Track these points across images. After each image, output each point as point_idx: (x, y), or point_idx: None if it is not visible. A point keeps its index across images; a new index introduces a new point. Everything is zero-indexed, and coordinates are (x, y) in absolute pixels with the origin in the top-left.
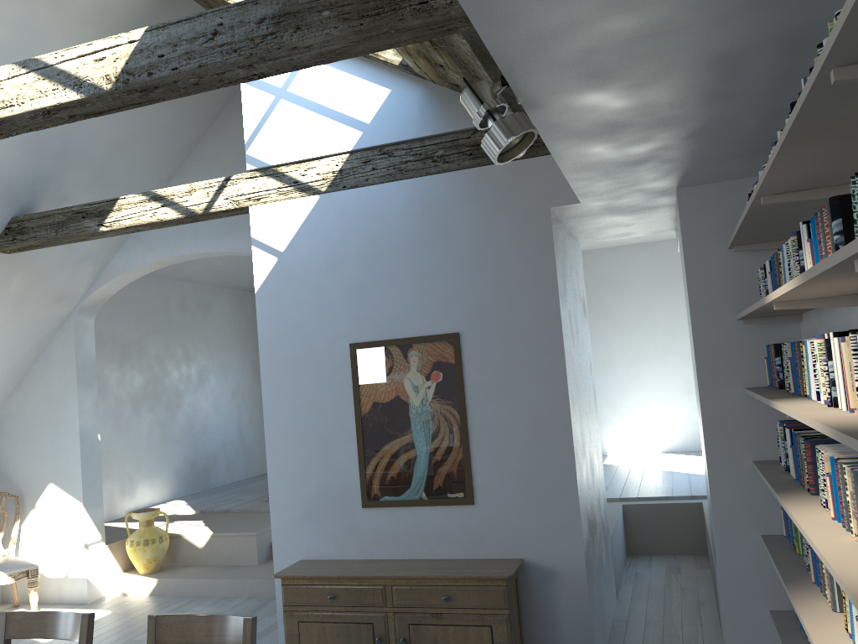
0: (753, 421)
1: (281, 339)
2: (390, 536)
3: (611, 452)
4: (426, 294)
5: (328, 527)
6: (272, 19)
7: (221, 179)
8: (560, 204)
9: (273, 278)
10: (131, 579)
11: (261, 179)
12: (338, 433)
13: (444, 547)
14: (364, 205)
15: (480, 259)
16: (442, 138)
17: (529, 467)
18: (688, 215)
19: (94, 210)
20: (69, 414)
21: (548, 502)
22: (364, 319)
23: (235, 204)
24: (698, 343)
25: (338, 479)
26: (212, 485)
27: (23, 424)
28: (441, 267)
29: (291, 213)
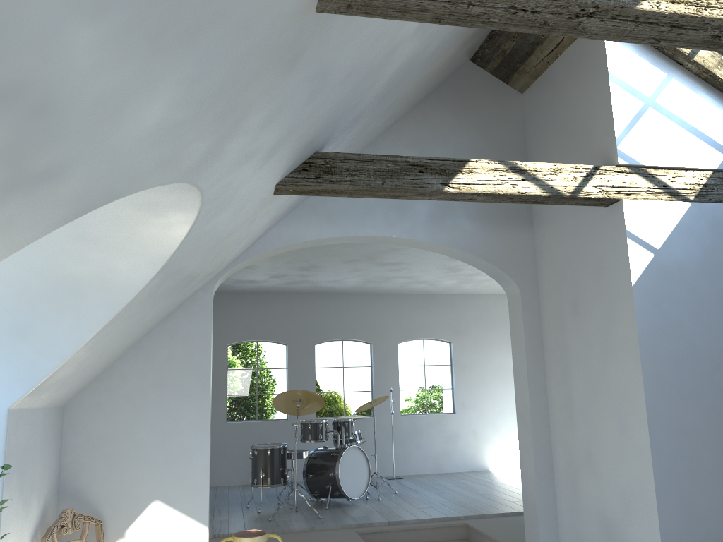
0: None
1: (660, 334)
2: None
3: (492, 467)
4: None
5: (717, 531)
6: None
7: (590, 167)
8: None
9: (650, 273)
10: None
11: (630, 176)
12: (721, 433)
13: None
14: None
15: None
16: None
17: None
18: None
19: (436, 167)
20: (194, 408)
21: None
22: None
23: (604, 193)
24: None
25: None
26: None
27: (115, 420)
28: None
29: (664, 214)
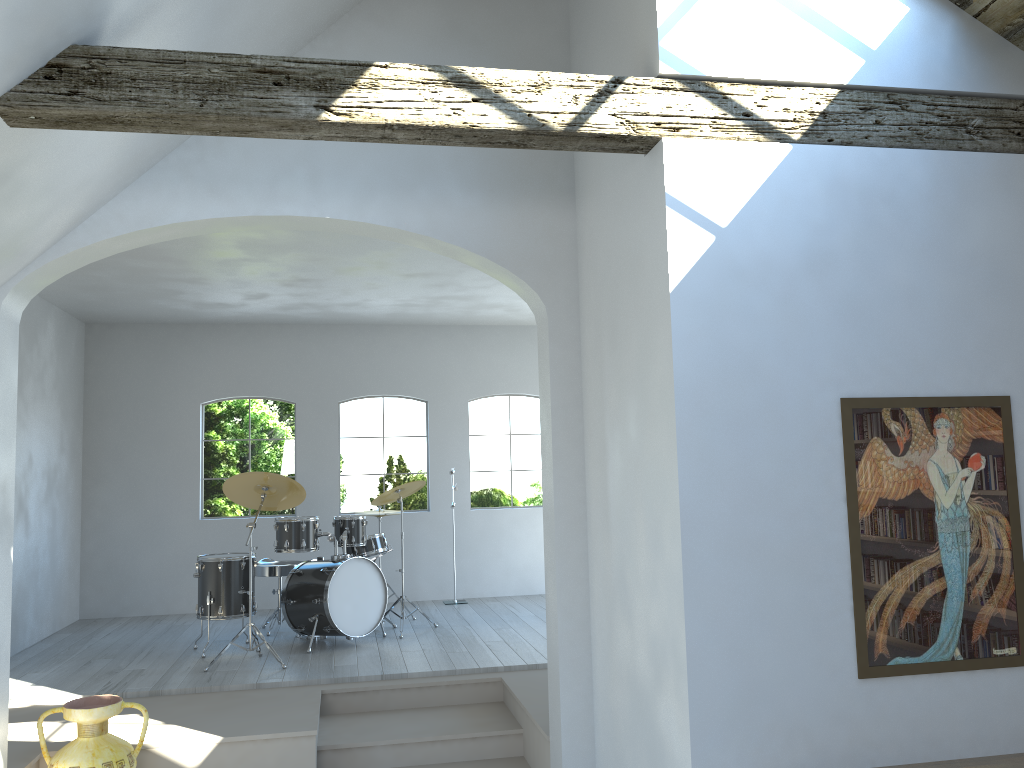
0: None
1: (717, 379)
2: (903, 725)
3: None
4: (959, 332)
5: (796, 716)
6: None
7: (605, 79)
8: None
9: (706, 271)
10: None
11: (682, 96)
12: (817, 550)
13: (987, 738)
14: (867, 177)
15: None
16: (981, 101)
17: None
18: None
19: (308, 76)
20: None
21: None
22: (863, 359)
23: (629, 127)
24: None
25: (816, 630)
26: (18, 647)
27: None
28: (983, 293)
29: (741, 164)
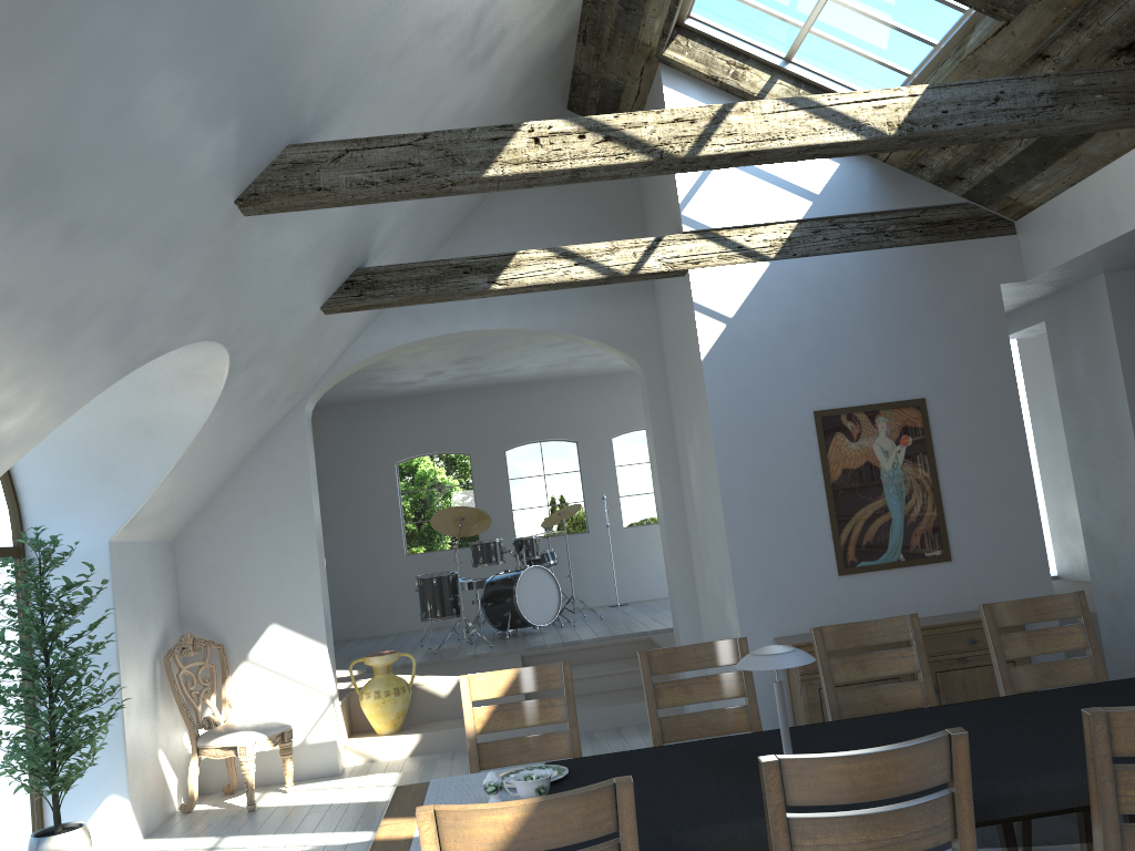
0: None
1: (735, 408)
2: (869, 601)
3: None
4: (888, 362)
5: (801, 599)
6: (1050, 95)
7: (651, 239)
8: (1008, 281)
9: (722, 345)
10: (382, 740)
11: (699, 242)
12: (806, 503)
13: (925, 606)
14: (819, 274)
15: (939, 329)
16: (893, 215)
17: (999, 521)
18: (1114, 296)
19: (481, 265)
20: (300, 531)
21: (1018, 552)
22: (826, 386)
23: (668, 266)
24: (1131, 403)
25: (809, 549)
26: None
27: (224, 549)
28: (902, 336)
29: (738, 278)
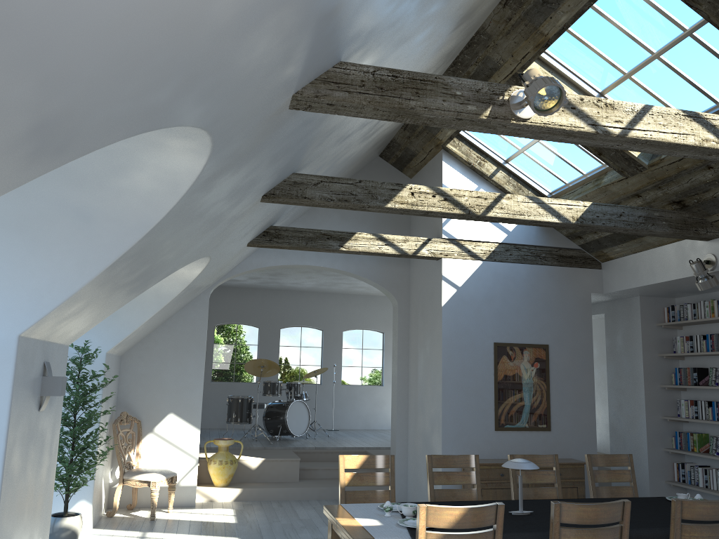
0: (662, 399)
1: (455, 334)
2: (508, 446)
3: None
4: (533, 323)
5: (474, 440)
6: (643, 217)
7: (425, 239)
8: (595, 292)
9: (453, 300)
10: (219, 489)
11: (449, 244)
12: (484, 389)
13: (535, 452)
14: (506, 272)
15: (559, 310)
16: (545, 248)
17: (576, 413)
18: (643, 308)
19: (337, 236)
20: (195, 362)
21: (583, 431)
22: (502, 330)
23: (432, 254)
24: (644, 363)
25: (482, 414)
26: None
27: (149, 365)
28: (541, 311)
29: (466, 267)
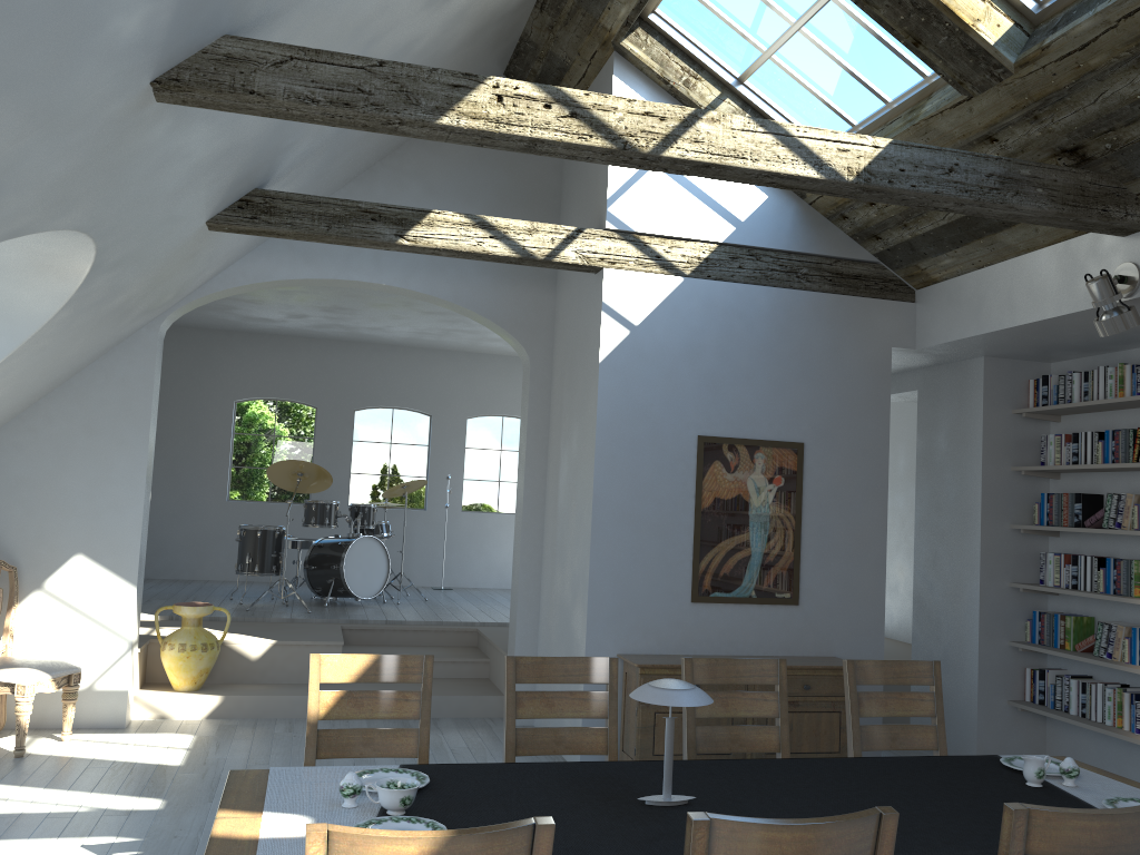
0: (1013, 551)
1: (623, 417)
2: (715, 632)
3: None
4: (777, 401)
5: (651, 620)
6: (998, 178)
7: (572, 229)
8: (900, 346)
9: (622, 352)
10: (178, 697)
11: (619, 242)
12: (674, 525)
13: (766, 645)
14: (729, 301)
15: (829, 379)
16: (808, 258)
17: (849, 574)
18: (989, 380)
19: (392, 216)
20: (129, 459)
21: (860, 607)
22: (715, 413)
23: (584, 260)
24: (984, 484)
25: (668, 571)
26: None
27: (36, 463)
28: (795, 378)
29: (651, 288)
